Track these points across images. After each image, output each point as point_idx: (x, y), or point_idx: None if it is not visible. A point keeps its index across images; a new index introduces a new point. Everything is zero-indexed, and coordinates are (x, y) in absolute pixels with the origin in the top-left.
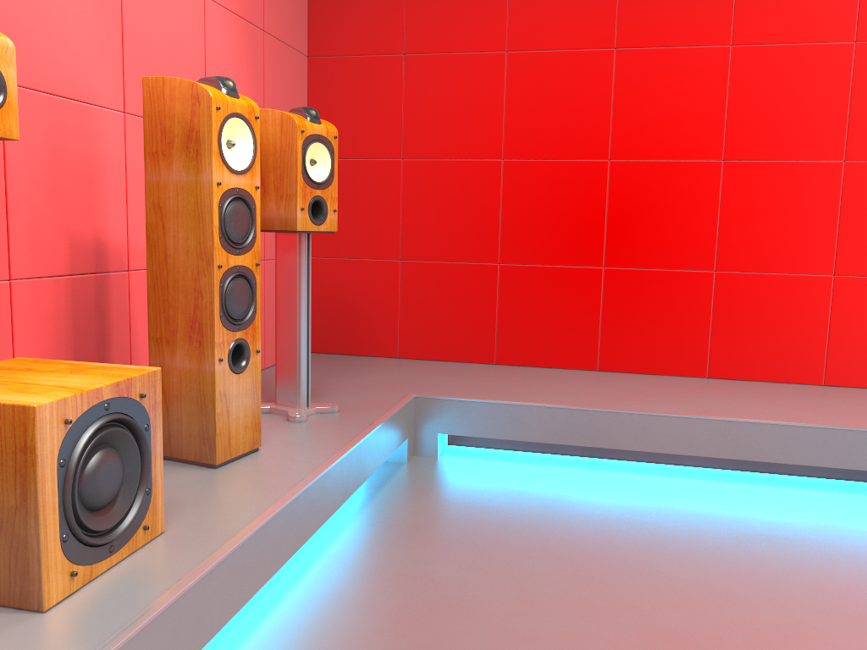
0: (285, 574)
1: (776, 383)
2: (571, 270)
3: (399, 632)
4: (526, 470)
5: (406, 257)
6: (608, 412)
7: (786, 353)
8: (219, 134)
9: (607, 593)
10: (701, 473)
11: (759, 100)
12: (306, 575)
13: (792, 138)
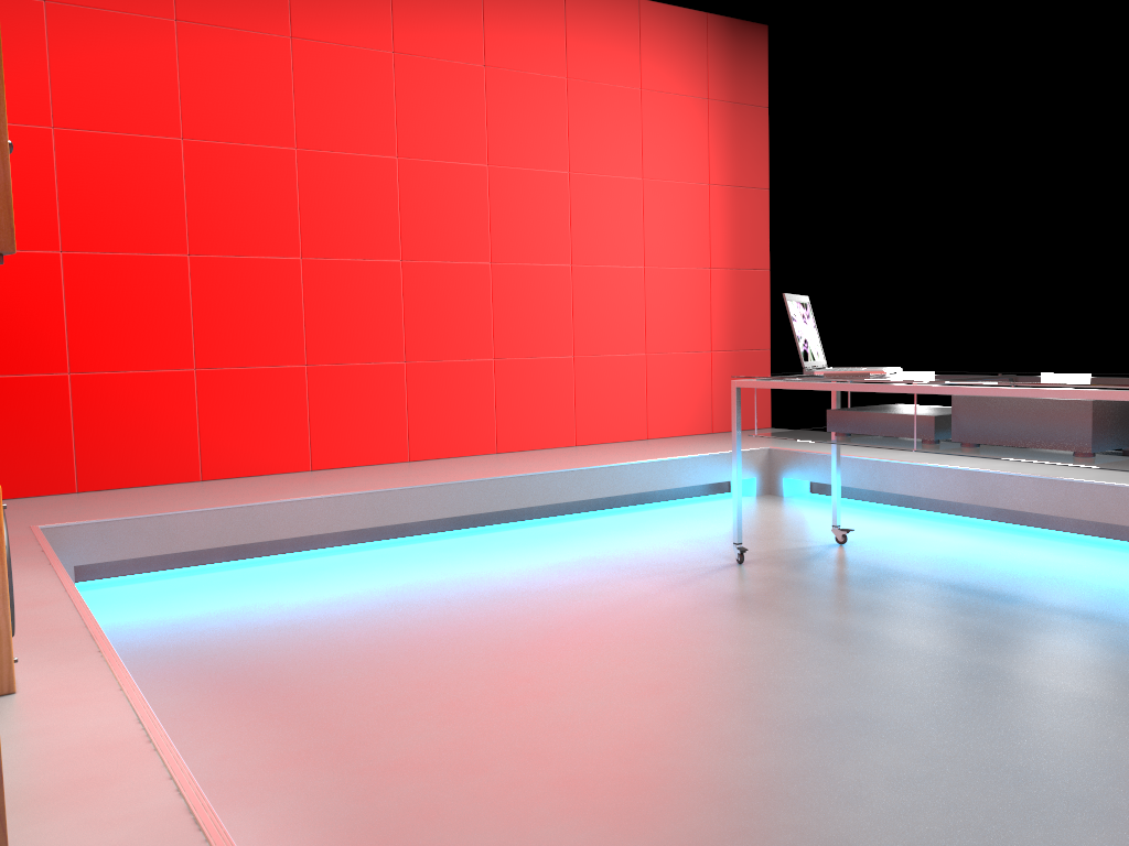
0: None
1: (373, 466)
2: (159, 374)
3: (232, 689)
4: (188, 581)
5: None
6: (263, 505)
7: (377, 436)
8: None
9: (363, 625)
10: (347, 549)
11: (327, 202)
12: None
13: (358, 239)
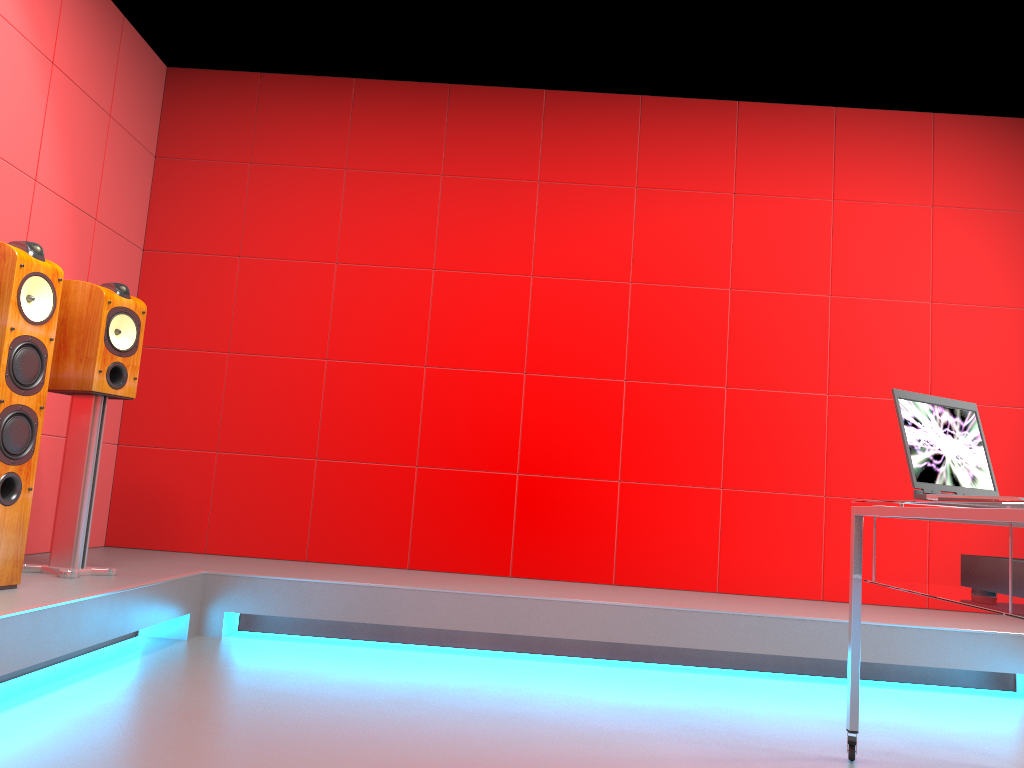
0: (22, 695)
1: (572, 582)
2: (386, 468)
3: (121, 724)
4: (309, 646)
5: (224, 449)
6: (392, 588)
7: (581, 553)
8: (20, 287)
9: (333, 709)
10: (480, 653)
11: (555, 323)
12: (43, 696)
13: (582, 358)
